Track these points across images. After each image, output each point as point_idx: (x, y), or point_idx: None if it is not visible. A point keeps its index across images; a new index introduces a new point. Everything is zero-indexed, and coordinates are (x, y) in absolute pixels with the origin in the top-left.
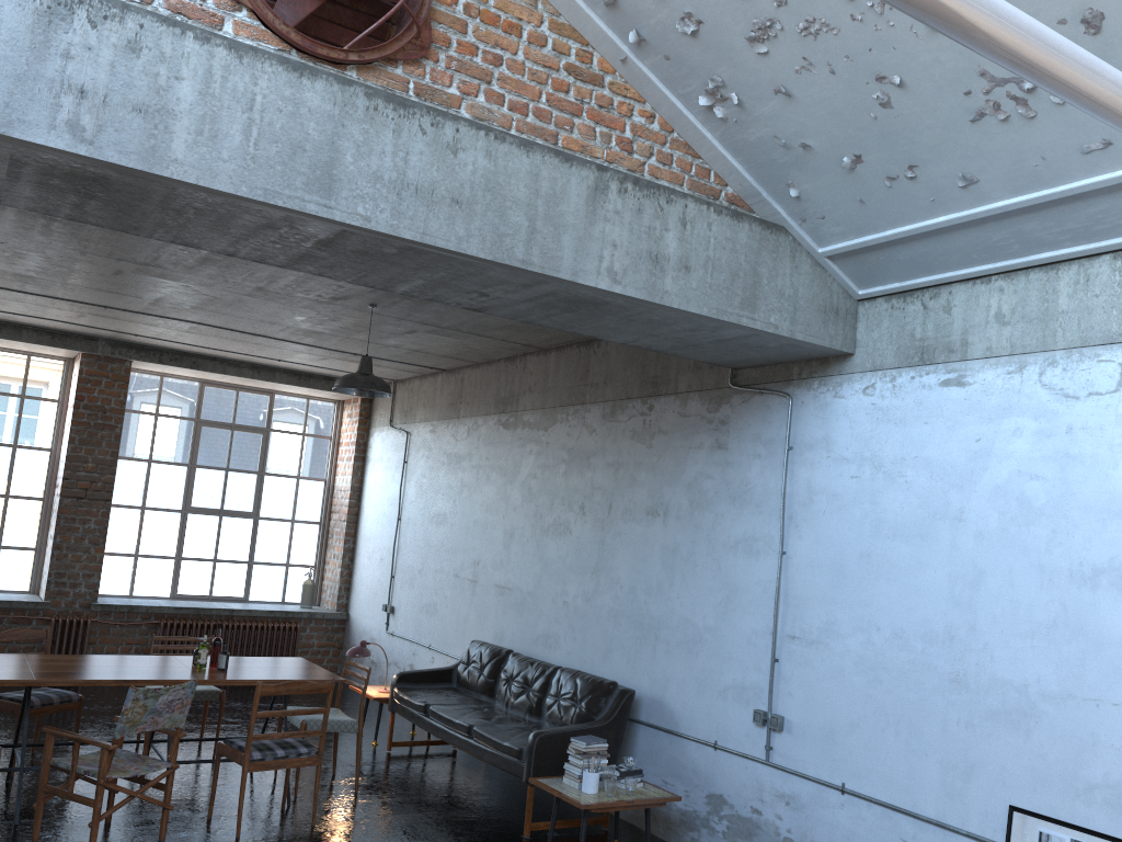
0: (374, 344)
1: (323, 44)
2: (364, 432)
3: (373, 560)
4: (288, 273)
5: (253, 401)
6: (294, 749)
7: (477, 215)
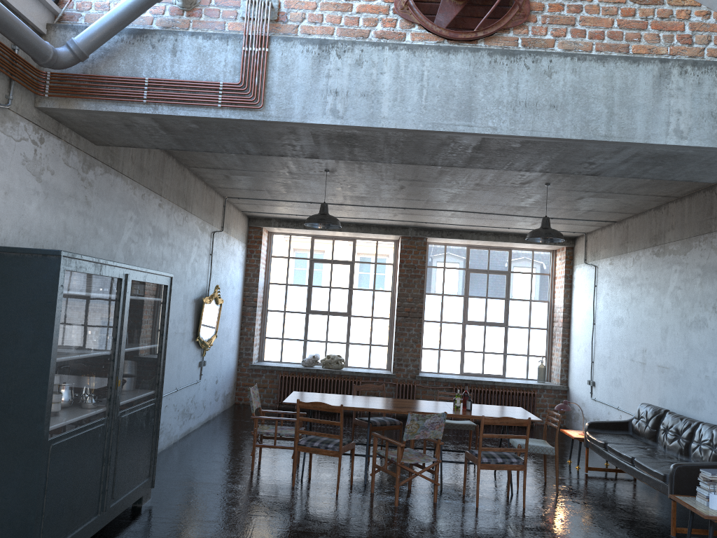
0: (560, 210)
1: (461, 32)
2: (569, 269)
3: (580, 352)
4: (488, 172)
5: (499, 255)
6: (508, 459)
7: (568, 112)
